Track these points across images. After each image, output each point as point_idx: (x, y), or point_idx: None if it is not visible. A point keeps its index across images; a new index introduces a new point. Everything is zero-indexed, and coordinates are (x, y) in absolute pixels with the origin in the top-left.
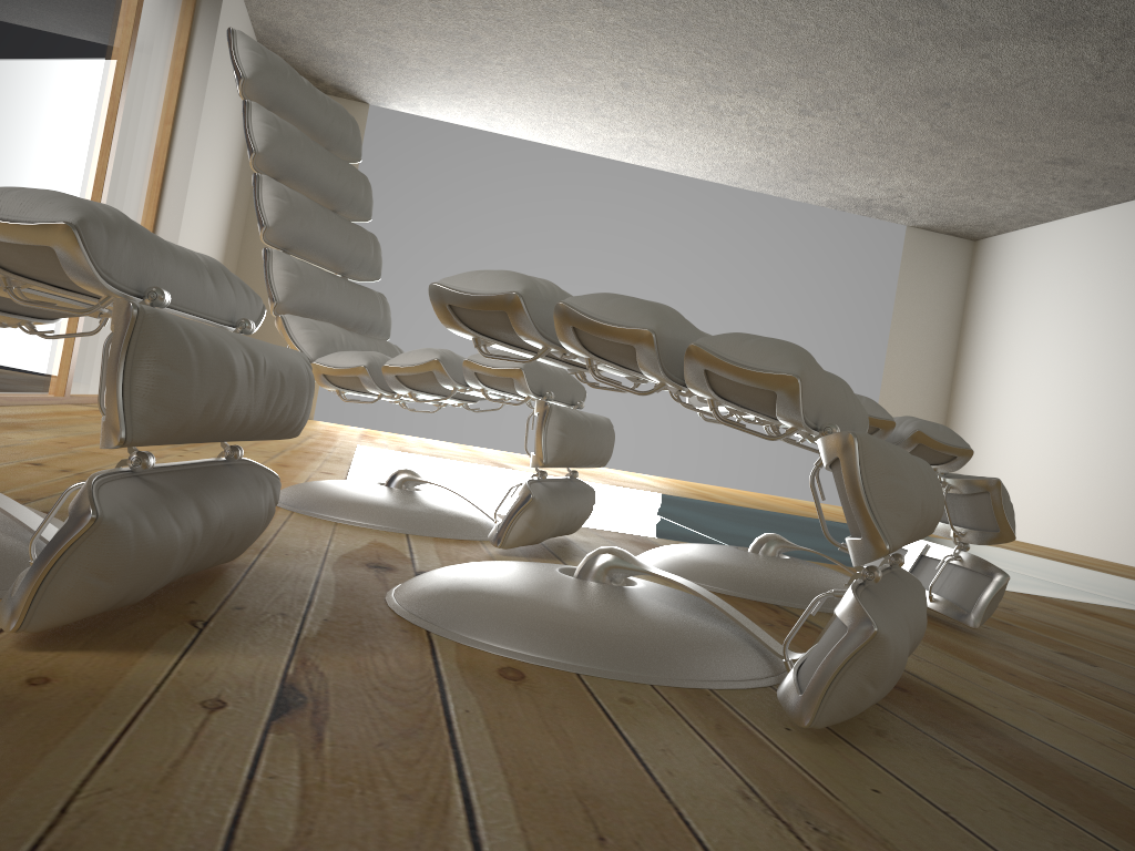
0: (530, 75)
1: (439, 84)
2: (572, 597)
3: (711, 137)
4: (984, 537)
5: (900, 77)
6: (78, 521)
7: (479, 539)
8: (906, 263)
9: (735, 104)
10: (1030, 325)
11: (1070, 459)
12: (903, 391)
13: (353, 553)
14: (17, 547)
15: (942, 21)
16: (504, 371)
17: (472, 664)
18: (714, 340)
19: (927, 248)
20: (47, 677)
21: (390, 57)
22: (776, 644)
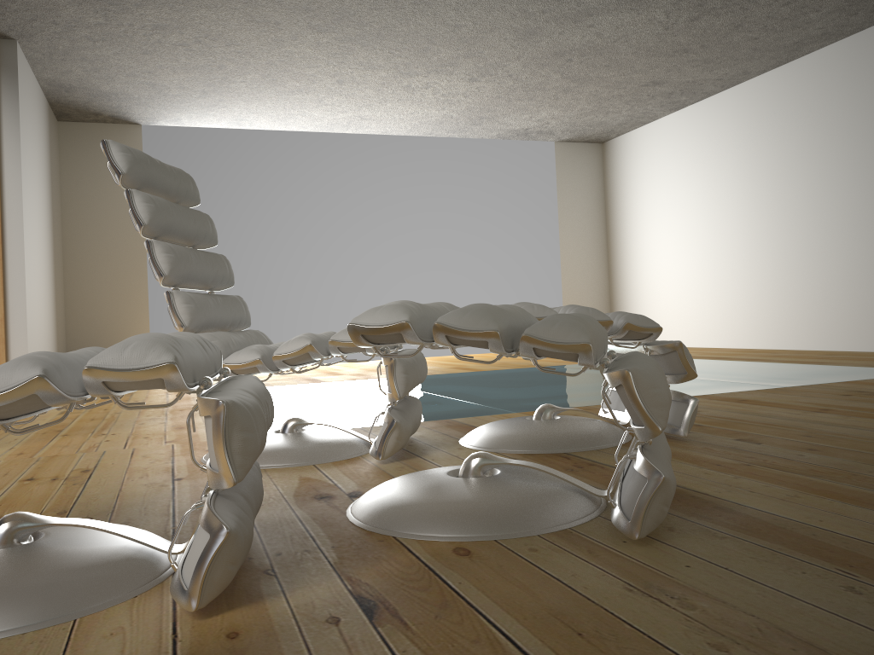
0: (267, 86)
1: (196, 102)
2: (470, 492)
3: (408, 106)
4: (678, 379)
5: (536, 47)
6: (218, 536)
7: (359, 454)
8: (559, 168)
9: (422, 82)
10: (651, 196)
11: (696, 284)
12: (576, 259)
13: (298, 491)
14: (135, 555)
15: (559, 8)
16: None
17: (436, 551)
18: (535, 329)
19: (571, 155)
20: (234, 631)
21: (155, 89)
22: (592, 488)
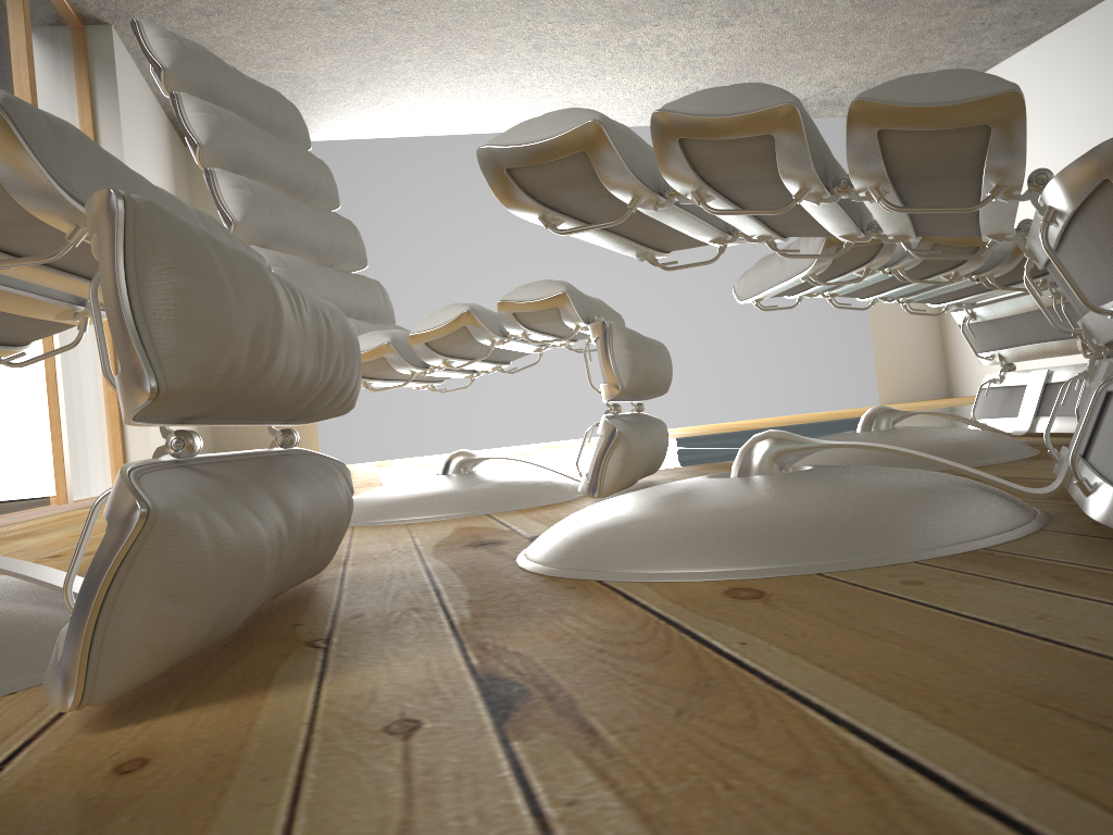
0: (441, 64)
1: (353, 100)
2: (756, 494)
3: (634, 79)
4: None
5: None
6: (122, 524)
7: (565, 500)
8: None
9: (652, 35)
10: None
11: None
12: None
13: (445, 541)
14: (51, 615)
15: None
16: (547, 301)
17: (687, 596)
18: (880, 89)
19: None
20: (142, 758)
21: (298, 84)
22: (1012, 484)
